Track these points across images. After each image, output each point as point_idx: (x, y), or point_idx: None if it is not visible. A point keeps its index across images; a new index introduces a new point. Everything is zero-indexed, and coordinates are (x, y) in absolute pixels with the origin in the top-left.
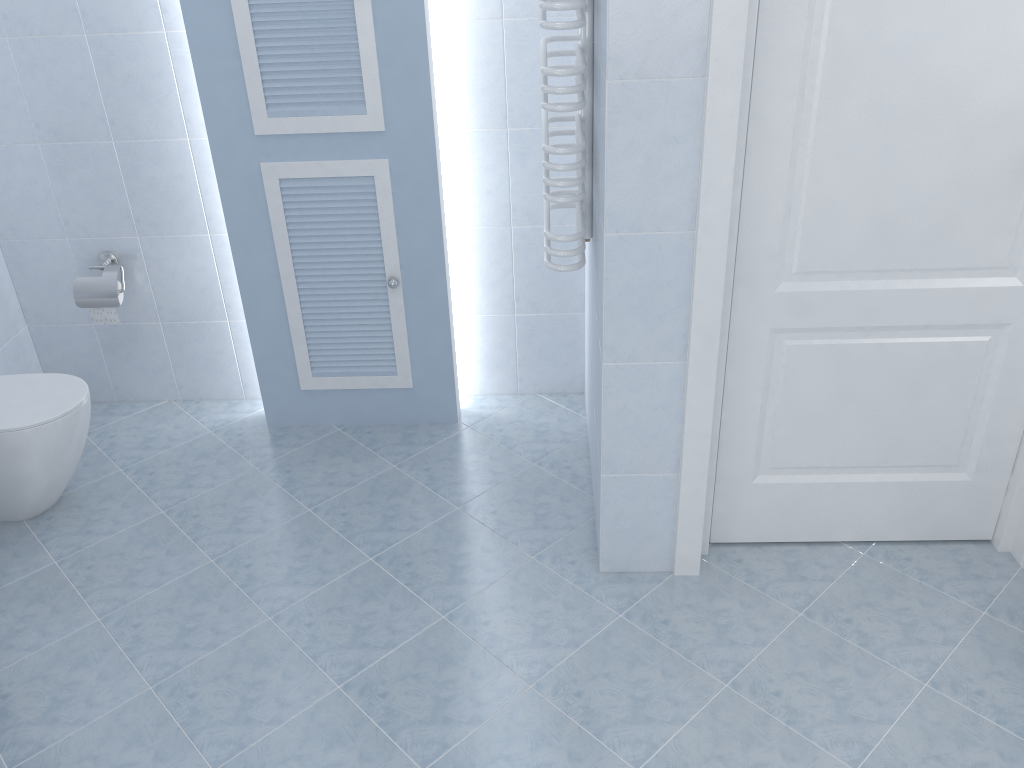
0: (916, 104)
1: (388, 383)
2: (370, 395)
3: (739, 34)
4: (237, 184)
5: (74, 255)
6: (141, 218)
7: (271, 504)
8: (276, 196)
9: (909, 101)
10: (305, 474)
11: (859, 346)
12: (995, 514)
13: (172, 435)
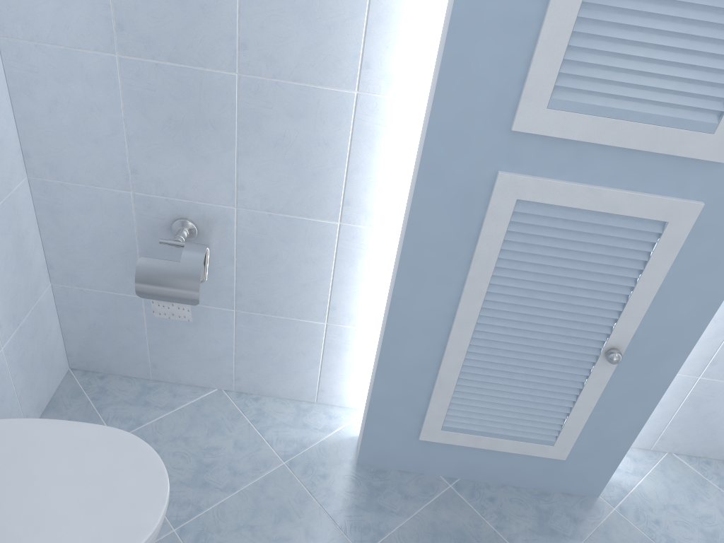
0: None
1: (536, 451)
2: (504, 456)
3: None
4: (445, 193)
5: (136, 214)
6: (247, 185)
7: None
8: (501, 222)
9: None
10: None
11: None
12: None
13: (234, 463)
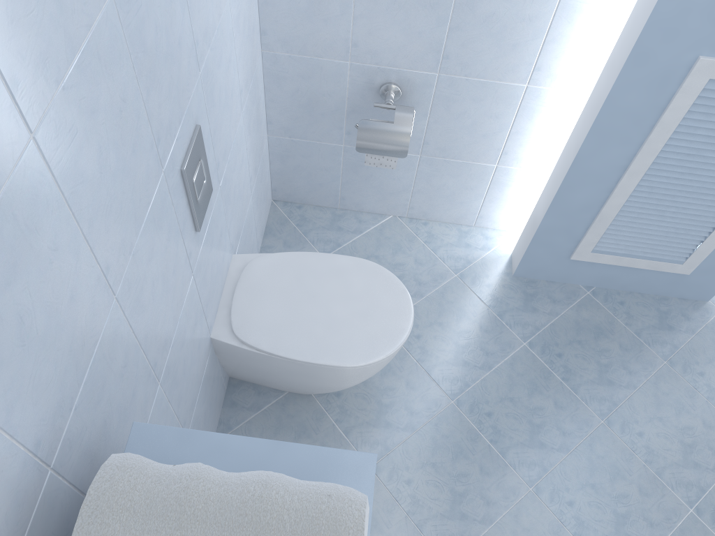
0: None
1: (666, 268)
2: (637, 271)
3: None
4: (646, 74)
5: (350, 80)
6: (452, 55)
7: (560, 406)
8: (690, 96)
9: None
10: (578, 362)
11: None
12: None
13: (417, 275)
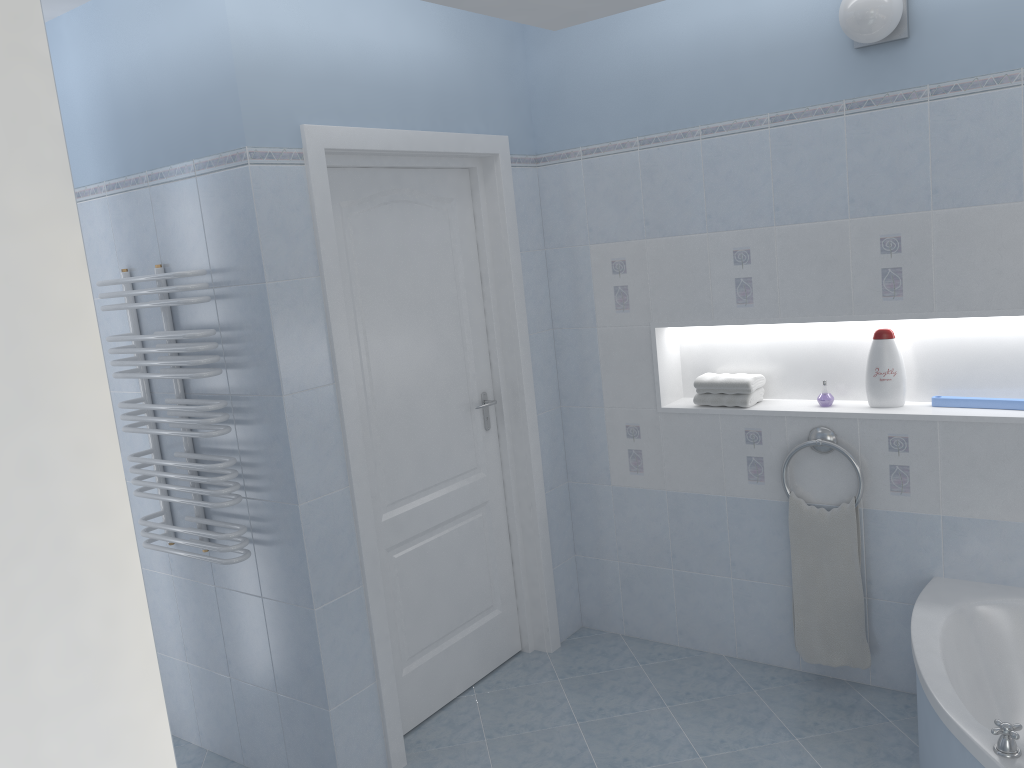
0: (416, 383)
1: None
2: None
3: (349, 353)
4: None
5: None
6: None
7: None
8: None
9: (413, 382)
10: None
11: (430, 543)
12: (518, 630)
13: None
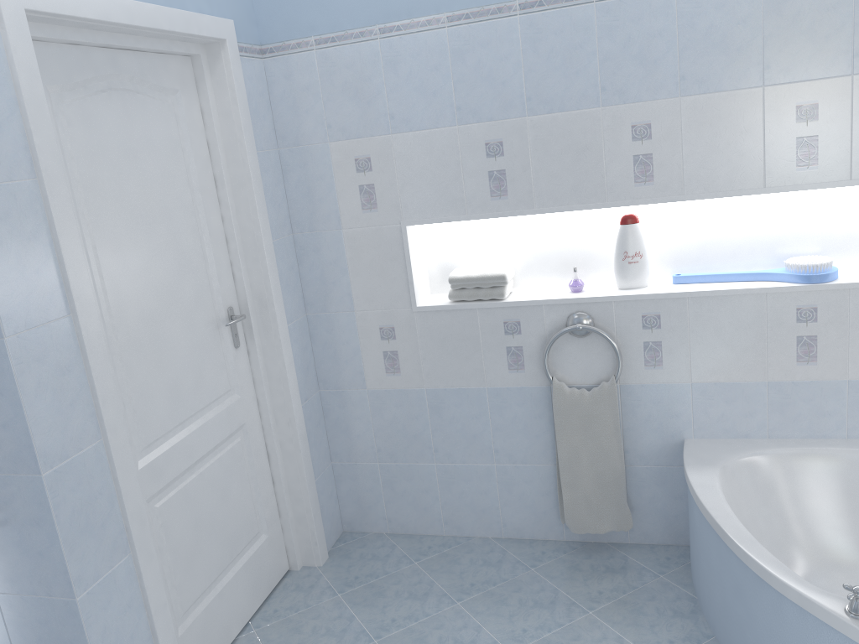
0: (160, 304)
1: None
2: None
3: (85, 275)
4: None
5: None
6: None
7: None
8: None
9: (156, 303)
10: None
11: (192, 482)
12: (284, 549)
13: None
